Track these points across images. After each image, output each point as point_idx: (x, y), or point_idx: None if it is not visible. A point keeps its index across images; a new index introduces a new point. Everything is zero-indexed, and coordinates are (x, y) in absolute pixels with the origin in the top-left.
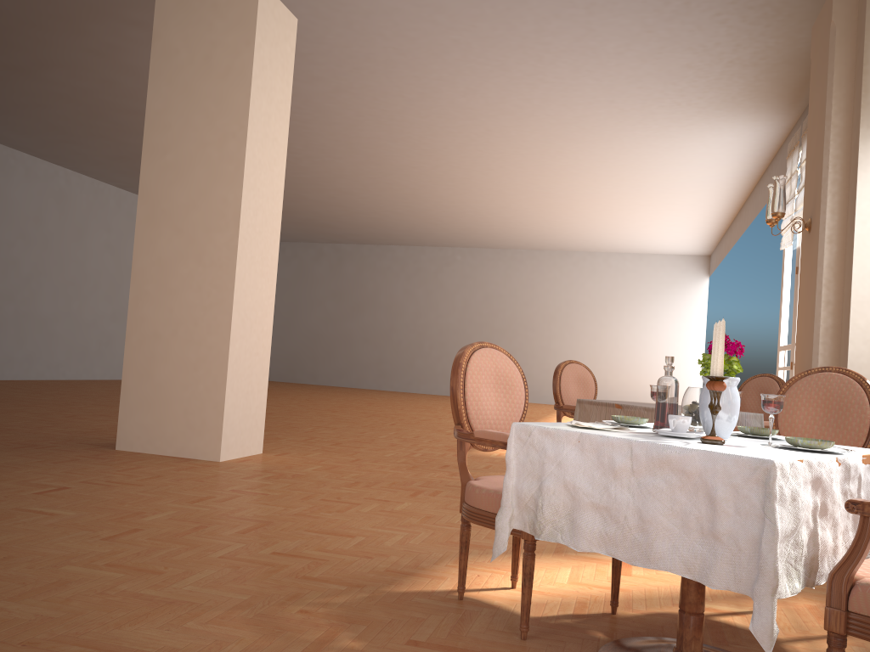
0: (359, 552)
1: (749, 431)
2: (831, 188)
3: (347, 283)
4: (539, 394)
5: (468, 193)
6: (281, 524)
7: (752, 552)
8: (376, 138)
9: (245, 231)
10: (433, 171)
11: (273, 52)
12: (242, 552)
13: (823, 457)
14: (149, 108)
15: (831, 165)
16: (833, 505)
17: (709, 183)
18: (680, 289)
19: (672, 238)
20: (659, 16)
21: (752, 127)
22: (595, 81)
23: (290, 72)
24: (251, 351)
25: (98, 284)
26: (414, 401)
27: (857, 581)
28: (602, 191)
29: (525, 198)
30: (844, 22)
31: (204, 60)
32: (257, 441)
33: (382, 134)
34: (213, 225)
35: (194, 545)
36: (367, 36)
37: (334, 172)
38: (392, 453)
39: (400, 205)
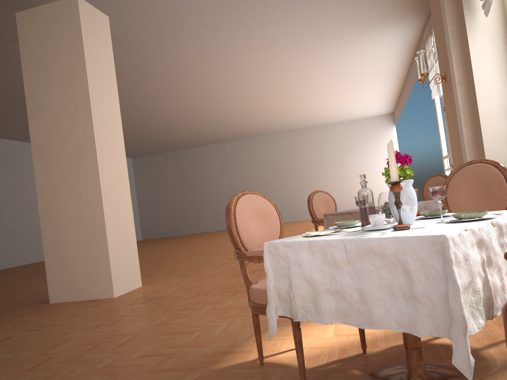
0: (196, 343)
1: (428, 214)
2: (453, 51)
3: (186, 172)
4: None
5: (243, 105)
6: (147, 333)
7: (443, 305)
8: (180, 82)
9: (101, 152)
10: (219, 96)
11: (96, 39)
12: (118, 360)
13: (481, 223)
14: (26, 89)
15: (450, 36)
16: (496, 256)
17: (383, 69)
18: (380, 136)
19: (369, 107)
20: None
21: (400, 30)
22: (300, 20)
23: (110, 50)
24: (120, 226)
25: (37, 203)
26: None
27: None
28: (322, 87)
29: (277, 100)
30: None
31: (53, 52)
32: (137, 279)
33: (183, 79)
34: (80, 153)
35: (86, 362)
36: (156, 20)
37: (161, 108)
38: (223, 269)
39: (206, 120)
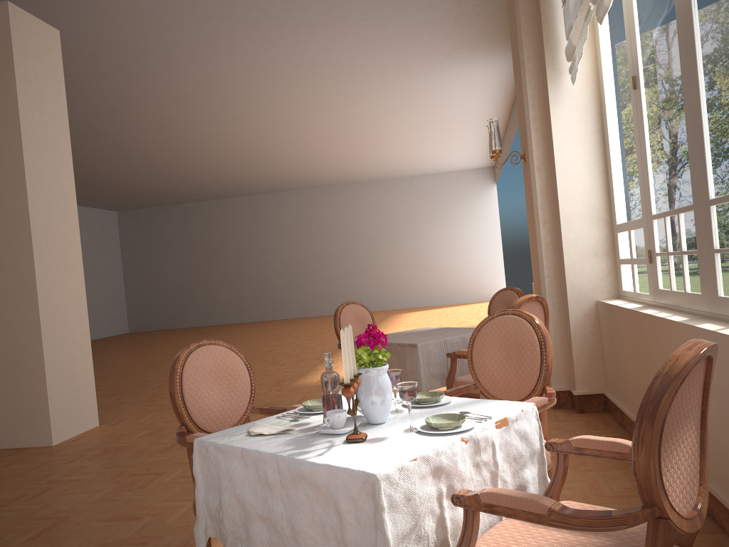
0: (138, 538)
1: (418, 401)
2: (533, 125)
3: (198, 237)
4: (375, 303)
5: (279, 148)
6: (77, 517)
7: None
8: (182, 116)
9: (39, 234)
10: (242, 135)
11: (37, 65)
12: None
13: (444, 443)
14: None
15: (530, 104)
16: (463, 483)
17: (475, 112)
18: (475, 198)
19: (460, 158)
20: None
21: (494, 64)
22: (351, 45)
23: (60, 80)
24: (68, 340)
25: None
26: (267, 330)
27: None
28: (390, 130)
29: (328, 144)
30: None
31: None
32: (92, 416)
33: (186, 112)
34: (7, 234)
35: None
36: (138, 34)
37: (156, 148)
38: None
39: (224, 165)
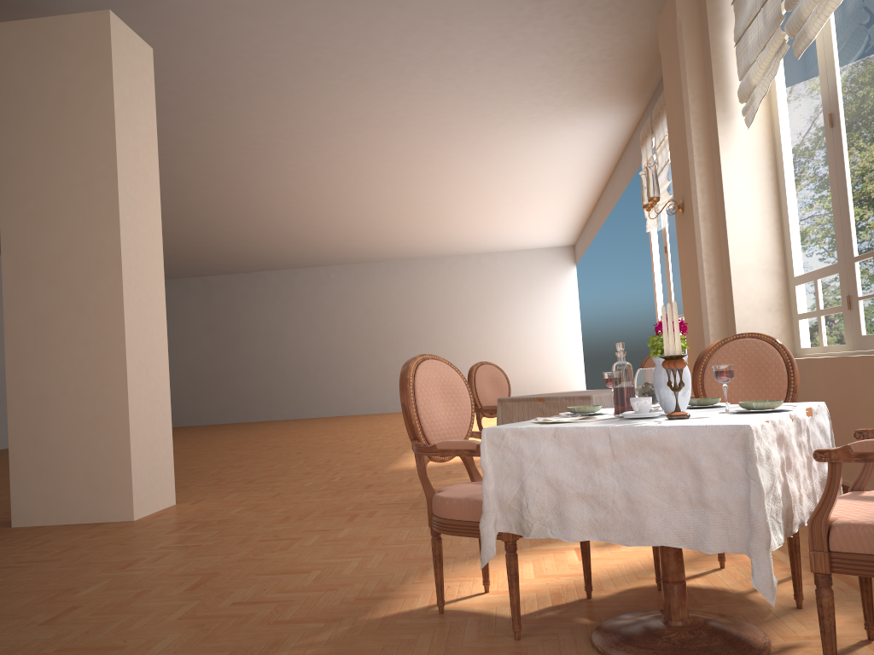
0: (321, 586)
1: (696, 403)
2: (698, 170)
3: (221, 316)
4: None
5: (338, 210)
6: (228, 573)
7: (741, 513)
8: (240, 164)
9: (129, 274)
10: (301, 192)
11: (132, 84)
12: (200, 609)
13: (781, 415)
14: (1, 154)
15: (695, 148)
16: (794, 458)
17: (569, 177)
18: (552, 281)
19: (538, 233)
20: (513, 22)
21: (604, 120)
22: (456, 89)
23: (152, 104)
24: (150, 399)
25: None
26: (309, 426)
27: (833, 523)
28: (470, 194)
29: (395, 209)
30: (687, 16)
31: (58, 99)
32: (169, 492)
33: (246, 159)
34: (92, 271)
35: (145, 612)
36: (224, 61)
37: (197, 203)
38: (311, 482)
39: (269, 229)
